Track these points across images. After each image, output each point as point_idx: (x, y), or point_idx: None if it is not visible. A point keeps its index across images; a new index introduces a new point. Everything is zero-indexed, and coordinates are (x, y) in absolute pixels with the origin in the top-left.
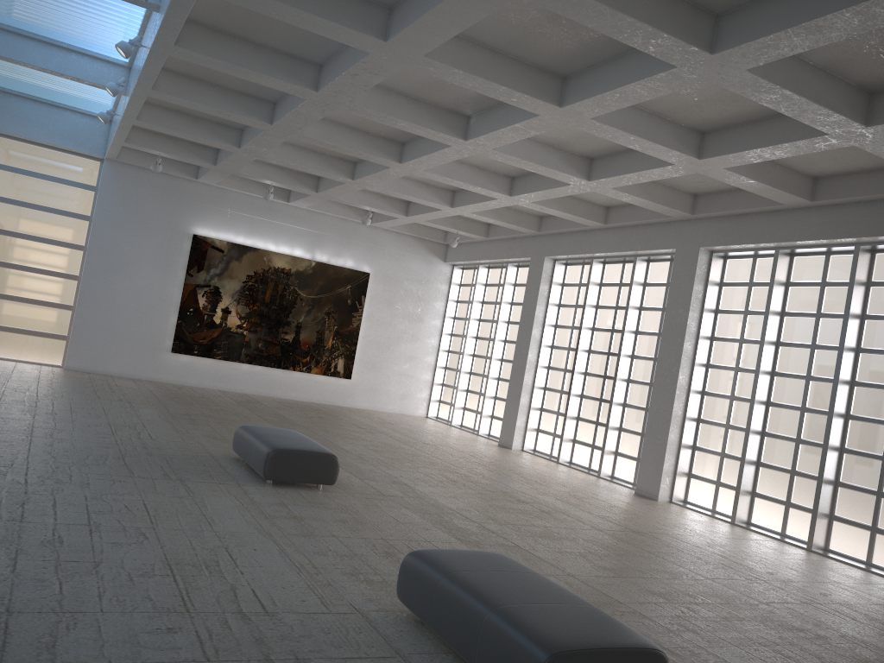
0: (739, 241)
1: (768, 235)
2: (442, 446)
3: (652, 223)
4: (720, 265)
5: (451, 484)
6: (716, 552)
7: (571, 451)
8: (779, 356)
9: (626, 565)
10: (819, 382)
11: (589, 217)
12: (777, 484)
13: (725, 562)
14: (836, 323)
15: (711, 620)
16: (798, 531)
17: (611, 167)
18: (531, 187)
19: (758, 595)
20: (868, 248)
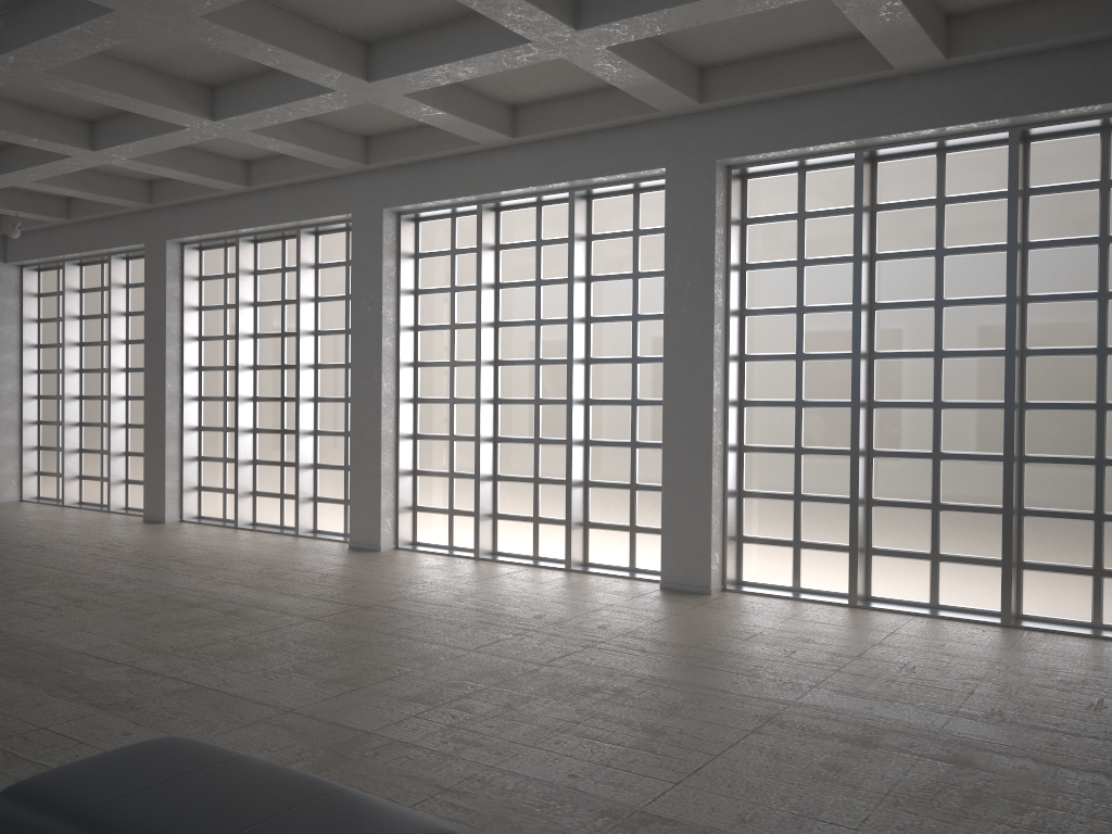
0: (432, 196)
1: (467, 185)
2: (52, 544)
3: (314, 180)
4: (412, 231)
5: (74, 607)
6: (469, 607)
7: (252, 508)
8: (501, 339)
9: (363, 665)
10: (551, 365)
11: (223, 178)
12: (521, 499)
13: (484, 618)
14: (560, 290)
15: (492, 715)
16: (553, 549)
17: (245, 99)
18: (125, 135)
19: (535, 654)
20: (583, 193)
